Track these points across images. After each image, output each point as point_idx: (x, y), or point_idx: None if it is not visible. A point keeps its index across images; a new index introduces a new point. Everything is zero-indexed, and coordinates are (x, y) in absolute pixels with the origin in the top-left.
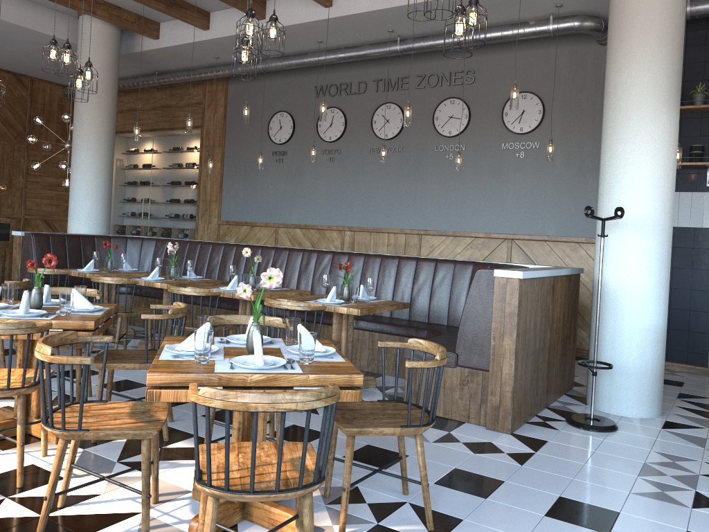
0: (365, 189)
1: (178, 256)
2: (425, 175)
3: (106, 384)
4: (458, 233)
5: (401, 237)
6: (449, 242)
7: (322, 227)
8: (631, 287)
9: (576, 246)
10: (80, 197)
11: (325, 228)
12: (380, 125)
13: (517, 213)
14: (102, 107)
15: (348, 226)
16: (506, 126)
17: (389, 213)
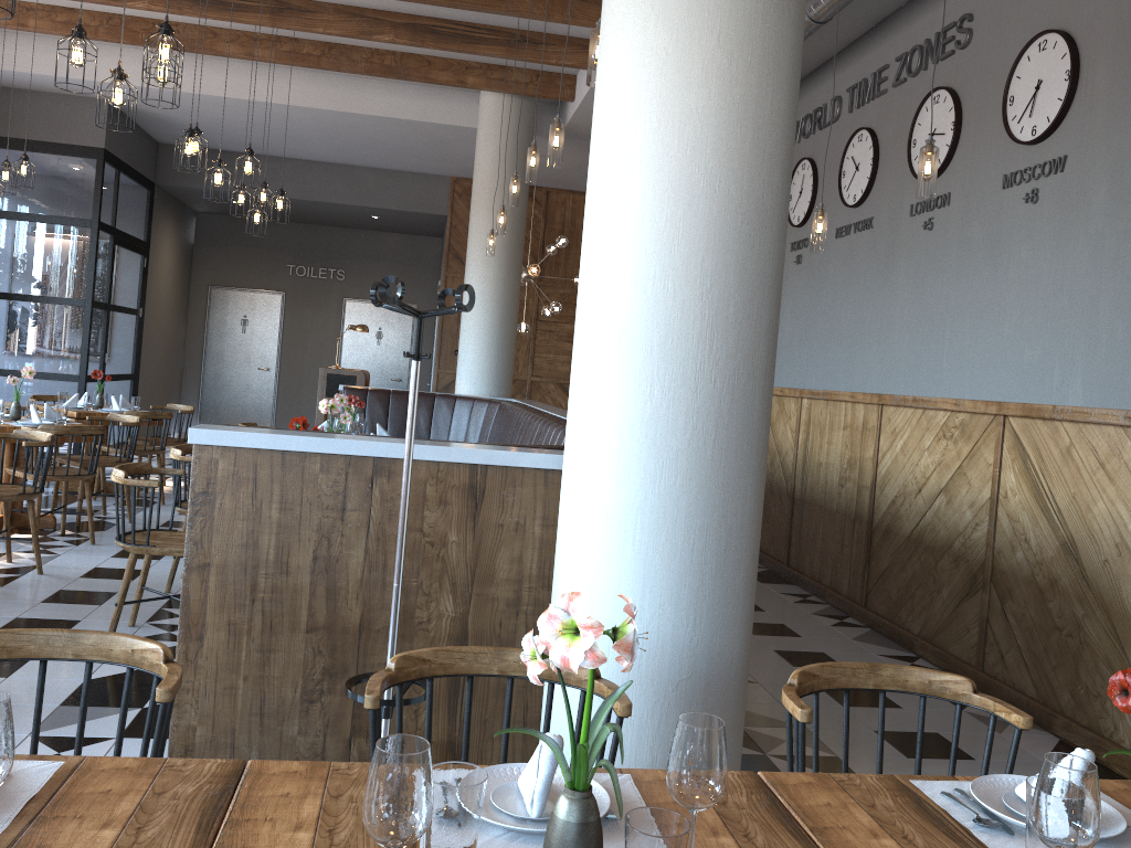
0: (828, 313)
1: (498, 428)
2: (895, 273)
3: (105, 569)
4: (919, 401)
5: (858, 411)
6: (915, 423)
7: (776, 391)
8: (565, 507)
9: (1120, 438)
10: (463, 342)
11: (777, 392)
12: (849, 177)
13: (1019, 347)
14: (492, 214)
15: (807, 388)
16: (1007, 130)
17: (850, 359)
